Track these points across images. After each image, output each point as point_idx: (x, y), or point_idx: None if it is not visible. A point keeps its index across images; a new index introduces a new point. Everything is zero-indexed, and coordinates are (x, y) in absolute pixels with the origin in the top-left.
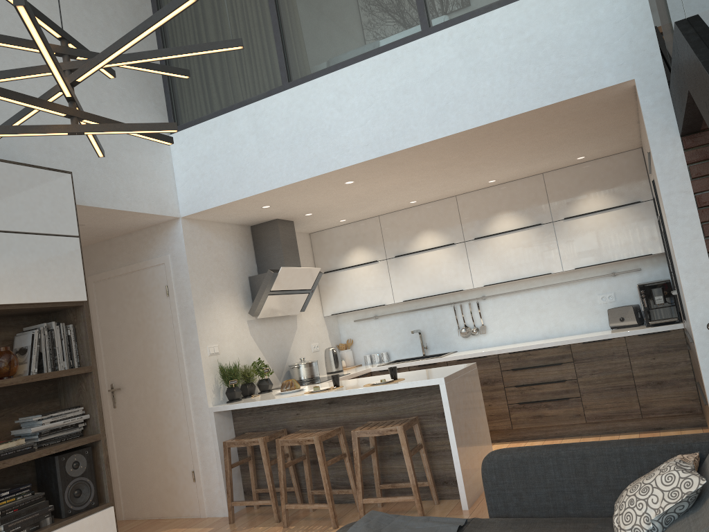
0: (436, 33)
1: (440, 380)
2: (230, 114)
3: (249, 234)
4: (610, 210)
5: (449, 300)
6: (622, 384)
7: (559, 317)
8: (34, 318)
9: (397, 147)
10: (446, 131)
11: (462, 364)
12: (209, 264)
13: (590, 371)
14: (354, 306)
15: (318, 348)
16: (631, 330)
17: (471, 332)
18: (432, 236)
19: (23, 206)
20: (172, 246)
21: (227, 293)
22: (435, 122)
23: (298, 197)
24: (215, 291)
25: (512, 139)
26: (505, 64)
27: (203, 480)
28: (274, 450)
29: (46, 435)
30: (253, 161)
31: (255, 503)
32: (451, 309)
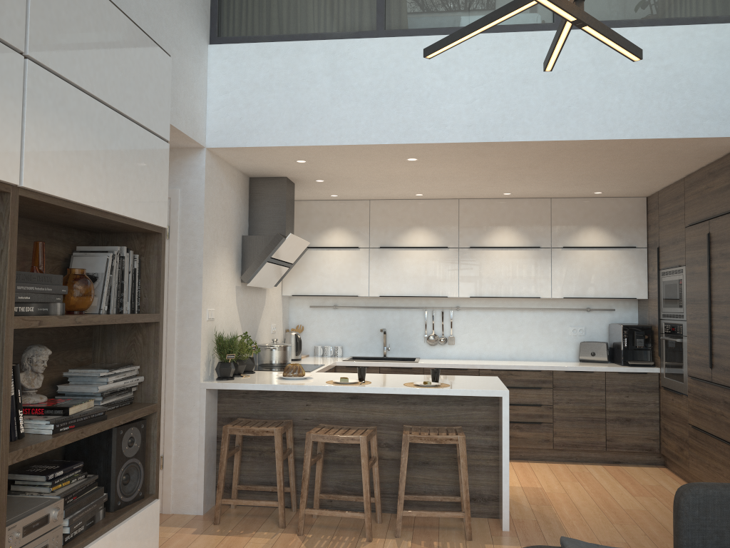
0: (572, 31)
1: (503, 393)
2: (302, 44)
3: (247, 186)
4: (607, 248)
5: (420, 304)
6: (593, 416)
7: (528, 341)
8: (83, 236)
9: (504, 137)
10: (562, 135)
11: (485, 376)
12: (218, 211)
13: (567, 400)
14: (321, 291)
15: (275, 329)
16: (611, 366)
17: (438, 340)
18: (425, 235)
19: (134, 83)
20: (185, 179)
21: (226, 250)
22: (552, 123)
23: (344, 160)
24: (219, 245)
25: (593, 160)
26: (638, 85)
27: (174, 468)
28: (268, 442)
29: (108, 398)
30: (321, 106)
31: (256, 503)
32: (421, 314)
